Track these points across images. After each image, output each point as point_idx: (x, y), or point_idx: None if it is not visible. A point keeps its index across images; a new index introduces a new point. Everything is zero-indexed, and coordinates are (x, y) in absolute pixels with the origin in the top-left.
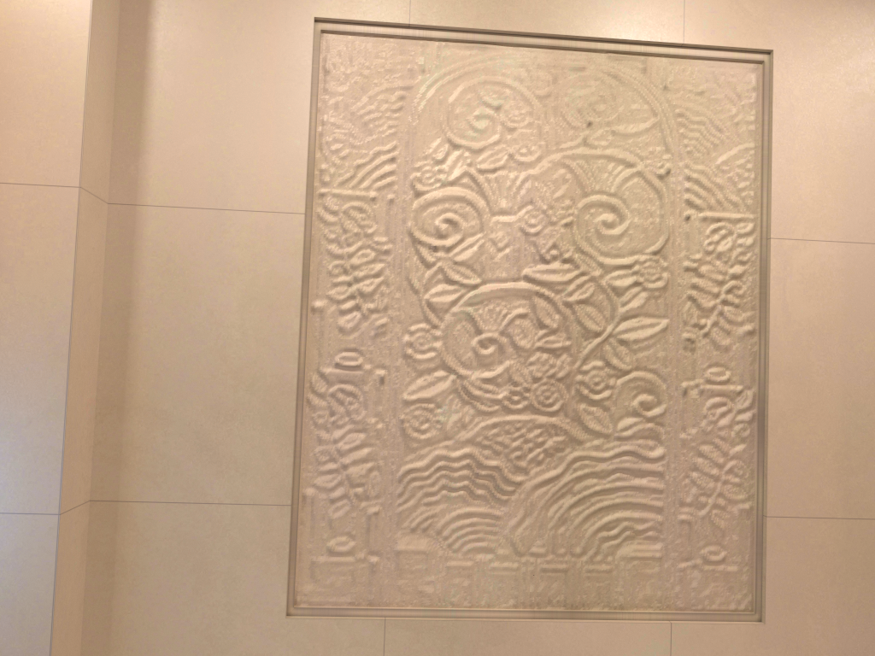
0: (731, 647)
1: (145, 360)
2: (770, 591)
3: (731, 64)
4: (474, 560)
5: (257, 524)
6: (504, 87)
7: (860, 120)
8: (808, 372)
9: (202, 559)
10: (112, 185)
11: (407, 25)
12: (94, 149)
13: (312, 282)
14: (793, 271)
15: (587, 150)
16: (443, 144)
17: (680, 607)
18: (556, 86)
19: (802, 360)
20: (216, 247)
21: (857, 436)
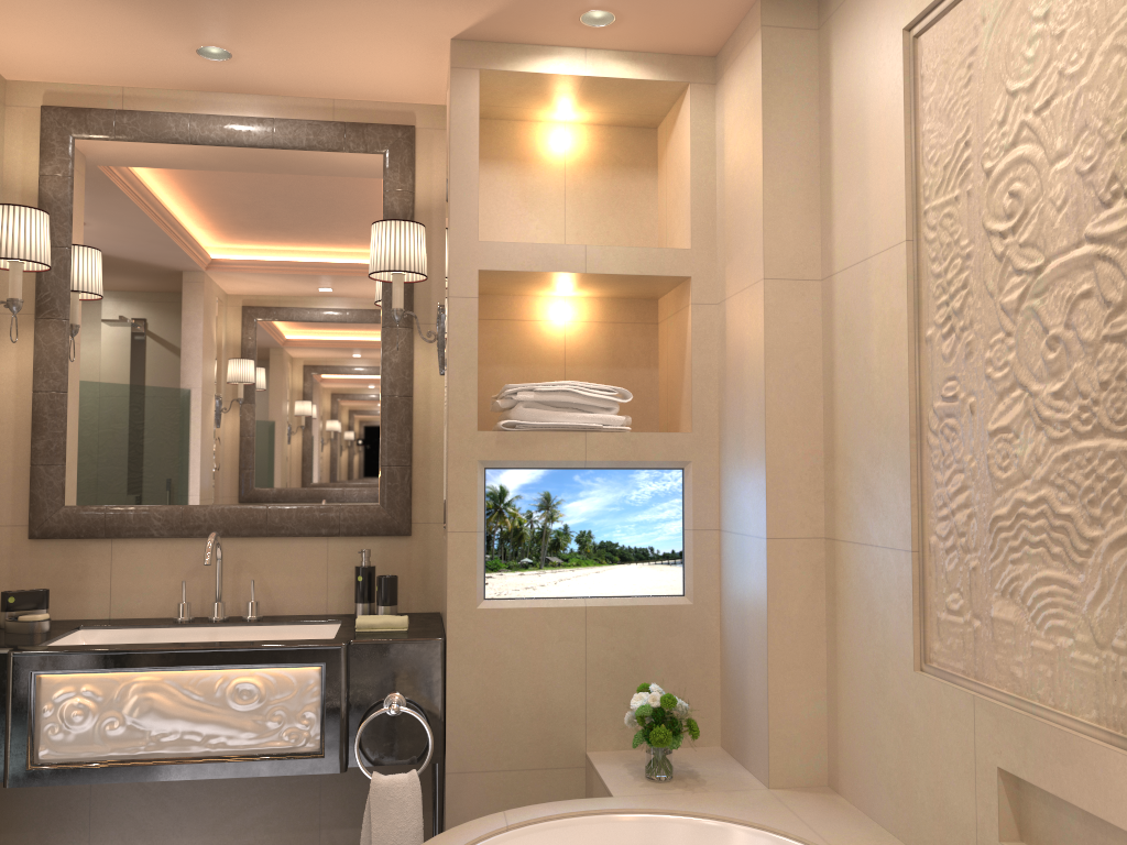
0: None
1: (840, 413)
2: None
3: None
4: (1055, 644)
5: (895, 569)
6: None
7: None
8: None
9: (870, 598)
10: (821, 264)
11: None
12: (784, 242)
13: (924, 310)
14: None
15: None
16: (1004, 99)
17: None
18: None
19: None
20: (864, 297)
21: None
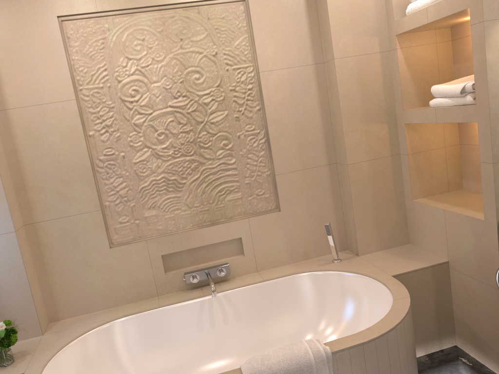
0: (271, 221)
1: (29, 169)
2: (281, 200)
3: (232, 3)
4: (174, 213)
5: (90, 219)
6: (143, 30)
7: (286, 18)
8: (282, 120)
9: (73, 236)
10: None
11: (97, 12)
12: None
13: (86, 125)
14: (270, 83)
15: (183, 50)
16: (125, 59)
17: (251, 213)
18: (165, 26)
19: (279, 116)
20: (44, 120)
21: (303, 140)
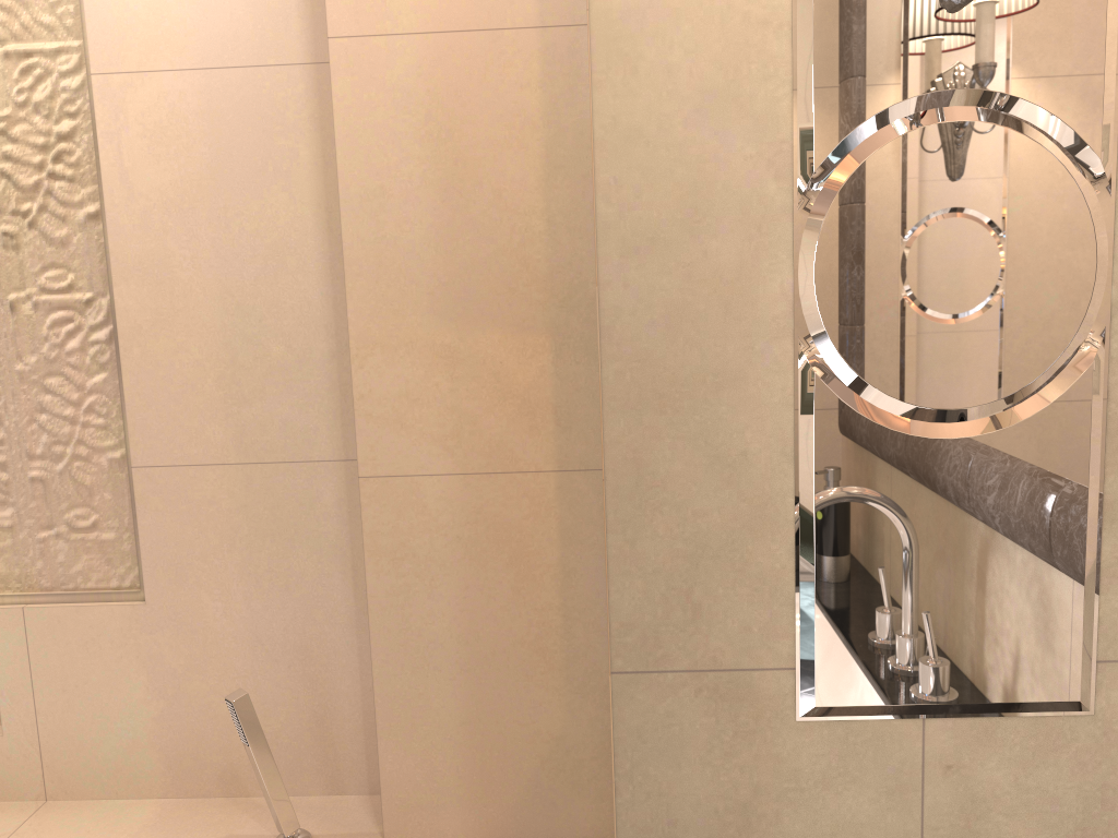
0: (105, 633)
1: None
2: (148, 563)
3: None
4: None
5: None
6: None
7: None
8: (168, 267)
9: None
10: None
11: None
12: None
13: None
14: (130, 120)
15: None
16: None
17: (47, 587)
18: None
19: (158, 249)
20: None
21: (248, 352)
